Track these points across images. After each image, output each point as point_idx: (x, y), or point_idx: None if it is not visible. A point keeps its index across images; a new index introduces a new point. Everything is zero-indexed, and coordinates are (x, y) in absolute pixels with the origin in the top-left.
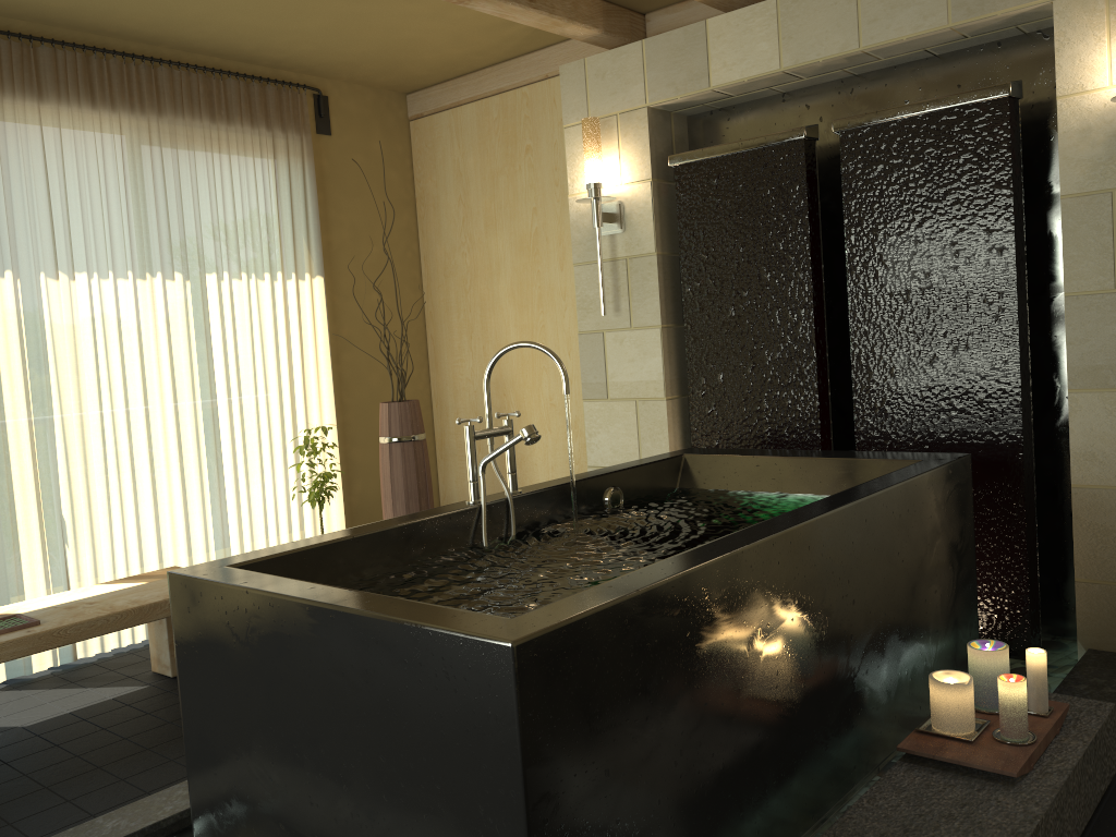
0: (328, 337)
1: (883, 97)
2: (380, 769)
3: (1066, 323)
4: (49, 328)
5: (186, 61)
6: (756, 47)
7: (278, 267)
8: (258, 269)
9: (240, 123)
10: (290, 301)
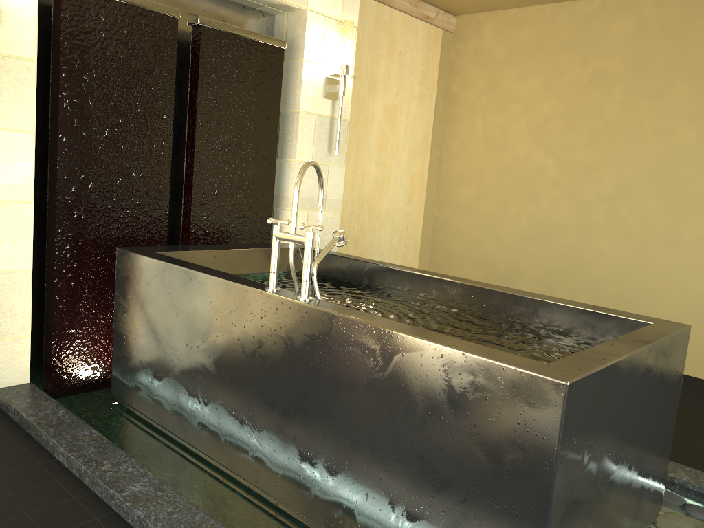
0: None
1: (183, 5)
2: (648, 425)
3: (295, 175)
4: None
5: None
6: None
7: None
8: None
9: None
10: None
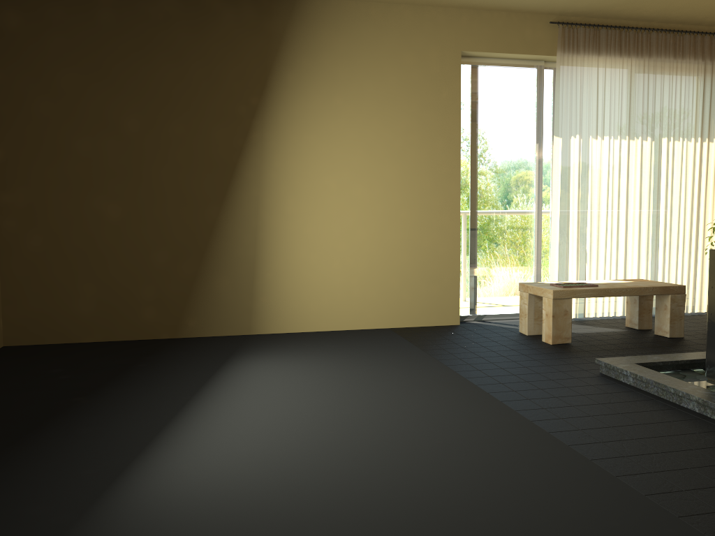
0: None
1: None
2: None
3: None
4: (590, 162)
5: (664, 28)
6: None
7: (698, 135)
8: (688, 136)
9: (688, 58)
10: (703, 153)
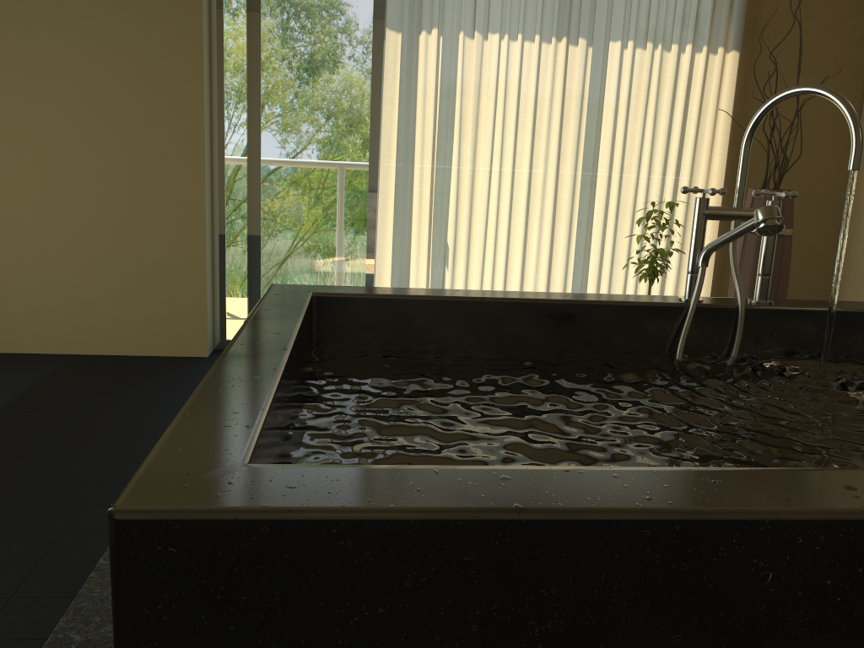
0: (731, 117)
1: None
2: None
3: None
4: (460, 82)
5: None
6: None
7: (689, 39)
8: (666, 40)
9: None
10: (694, 75)
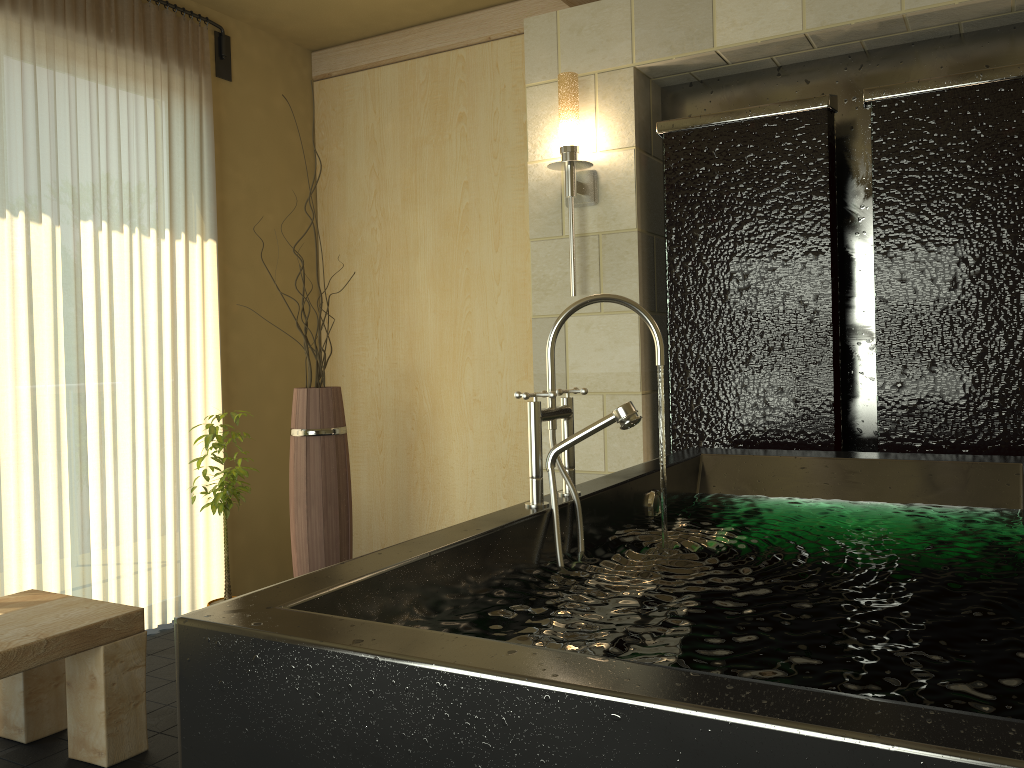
0: (218, 312)
1: (897, 75)
2: None
3: None
4: None
5: None
6: (774, 6)
7: (166, 223)
8: (143, 223)
9: (132, 47)
10: (178, 265)
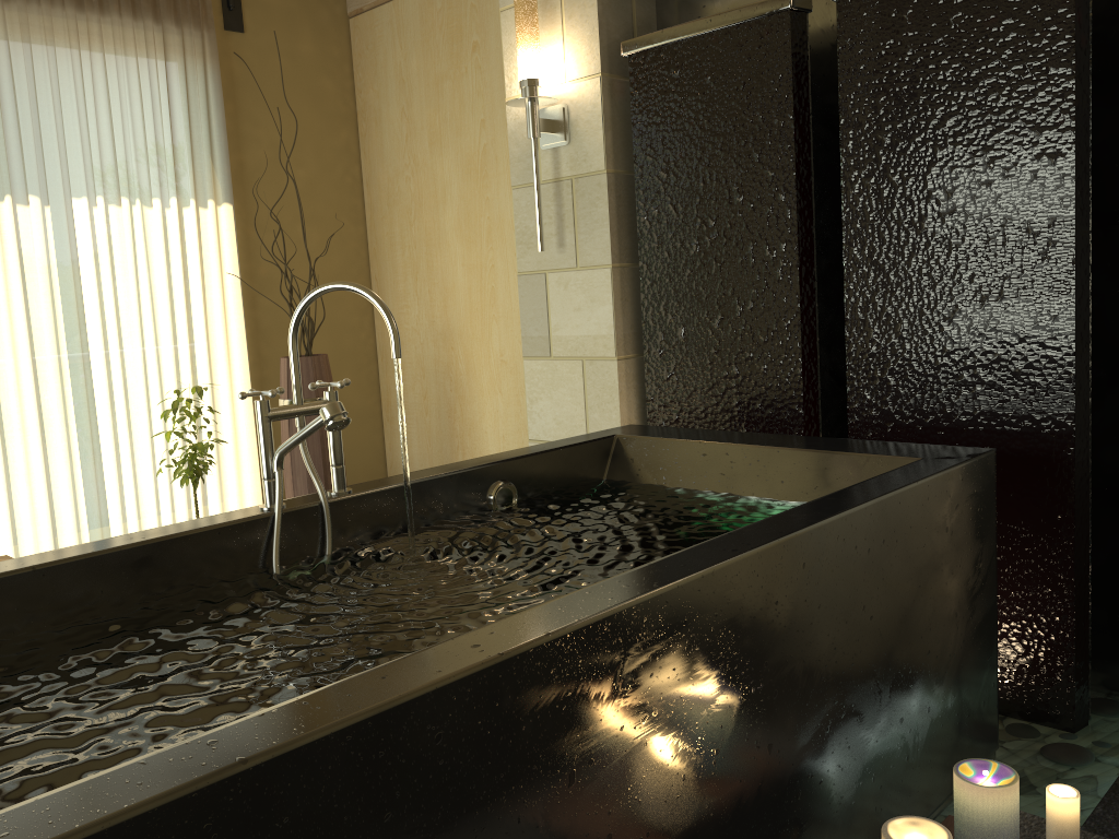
0: (239, 277)
1: None
2: None
3: None
4: None
5: None
6: None
7: (172, 192)
8: (144, 194)
9: (117, 13)
10: (187, 233)
